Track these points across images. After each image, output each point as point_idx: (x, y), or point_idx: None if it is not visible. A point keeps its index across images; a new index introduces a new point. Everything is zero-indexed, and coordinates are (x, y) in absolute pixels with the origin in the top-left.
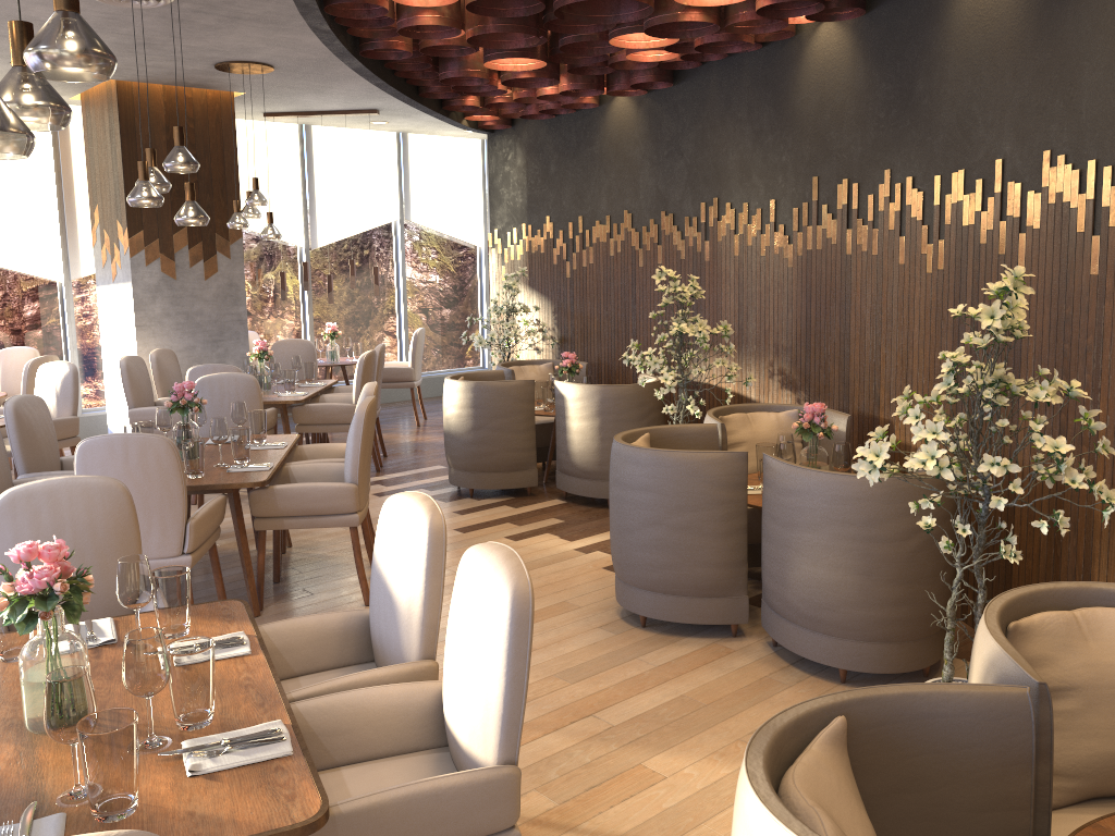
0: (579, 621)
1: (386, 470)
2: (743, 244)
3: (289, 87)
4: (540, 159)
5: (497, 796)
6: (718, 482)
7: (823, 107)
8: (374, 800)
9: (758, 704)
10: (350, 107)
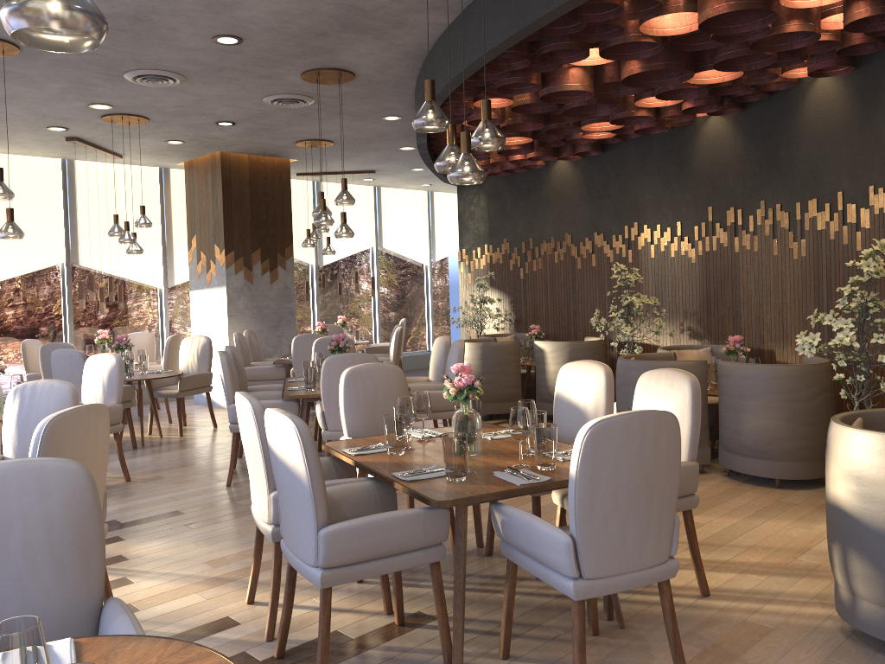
0: None
1: None
2: (657, 250)
3: (330, 156)
4: (499, 201)
5: (692, 474)
6: None
7: (714, 165)
8: None
9: (735, 497)
10: (358, 169)
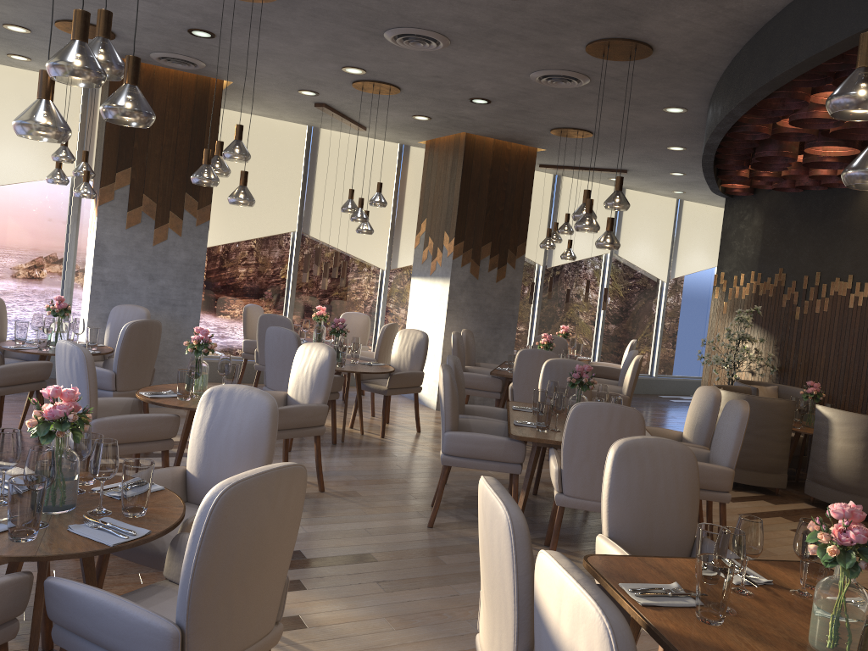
0: None
1: None
2: None
3: (583, 149)
4: (779, 222)
5: None
6: None
7: None
8: None
9: None
10: (608, 166)
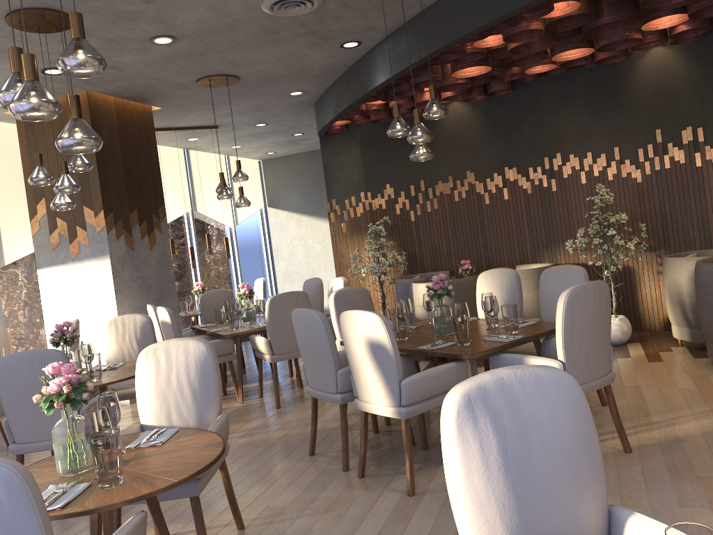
0: None
1: None
2: (589, 176)
3: (204, 102)
4: (376, 148)
5: None
6: None
7: (659, 91)
8: None
9: None
10: (204, 123)
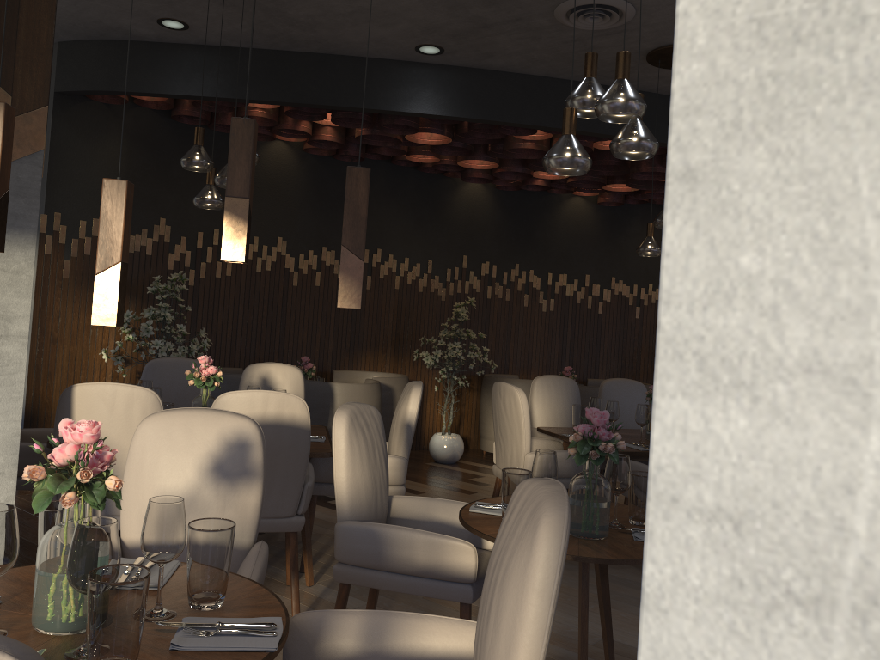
0: None
1: None
2: (403, 282)
3: None
4: (156, 156)
5: None
6: None
7: (471, 222)
8: None
9: None
10: None
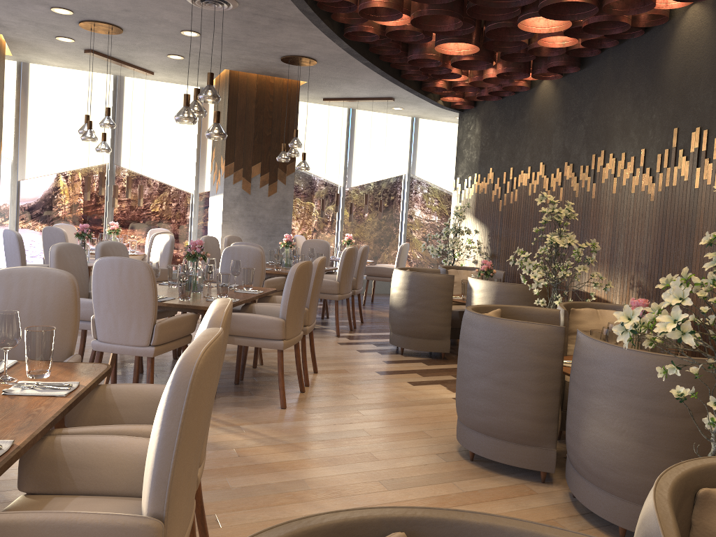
0: (424, 446)
1: (356, 330)
2: (619, 184)
3: (331, 77)
4: (490, 128)
5: None
6: (536, 349)
7: (686, 72)
8: (12, 518)
9: None
10: (374, 95)
